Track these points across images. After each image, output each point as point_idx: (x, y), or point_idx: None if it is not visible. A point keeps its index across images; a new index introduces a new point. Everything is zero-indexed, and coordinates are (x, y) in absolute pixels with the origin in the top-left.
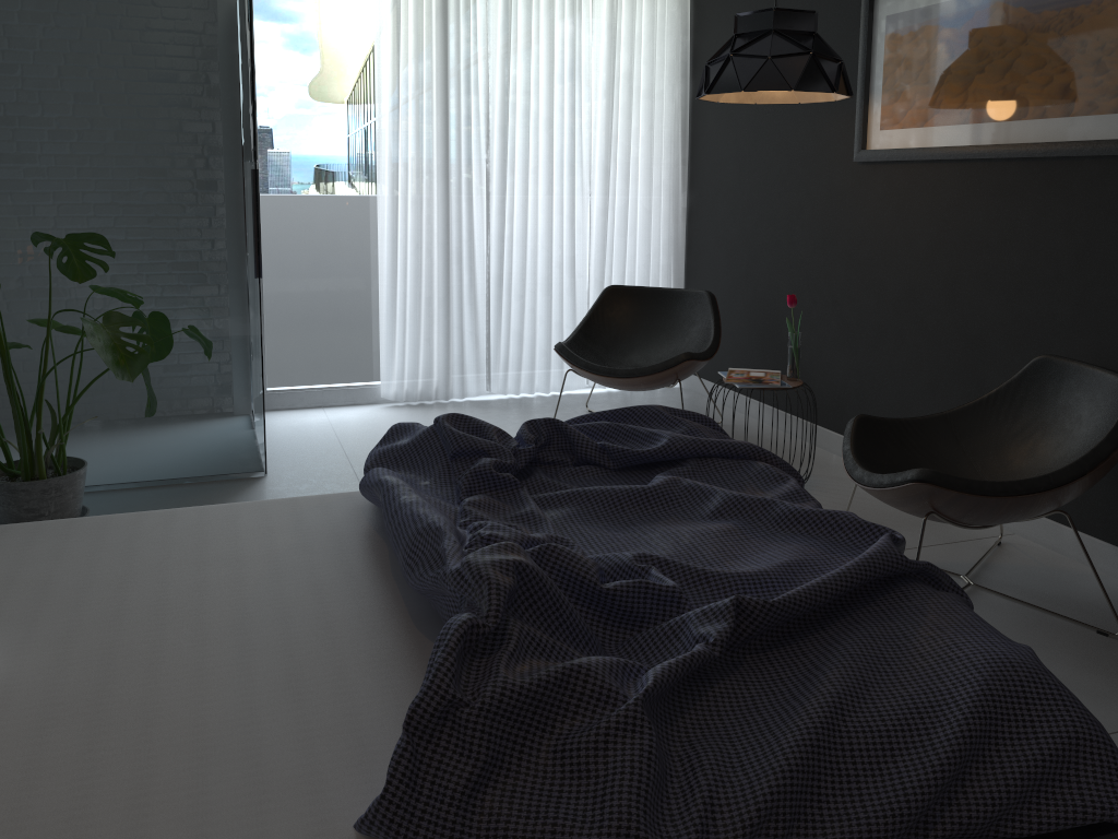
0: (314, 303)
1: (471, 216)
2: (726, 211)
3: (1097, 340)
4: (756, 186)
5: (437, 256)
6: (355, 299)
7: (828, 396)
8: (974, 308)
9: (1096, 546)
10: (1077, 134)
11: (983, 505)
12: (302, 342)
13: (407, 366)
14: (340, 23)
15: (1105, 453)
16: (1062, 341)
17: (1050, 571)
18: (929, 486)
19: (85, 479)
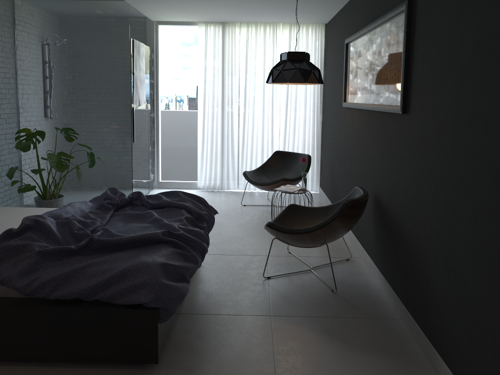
0: (177, 151)
1: (231, 122)
2: (327, 123)
3: (374, 182)
4: (331, 113)
5: (220, 136)
6: (191, 151)
7: (338, 199)
8: (358, 167)
9: (371, 264)
10: (373, 101)
11: (286, 236)
12: (173, 165)
13: (208, 176)
14: (188, 53)
15: (327, 222)
16: (370, 182)
17: (351, 271)
18: (268, 227)
19: (62, 201)
